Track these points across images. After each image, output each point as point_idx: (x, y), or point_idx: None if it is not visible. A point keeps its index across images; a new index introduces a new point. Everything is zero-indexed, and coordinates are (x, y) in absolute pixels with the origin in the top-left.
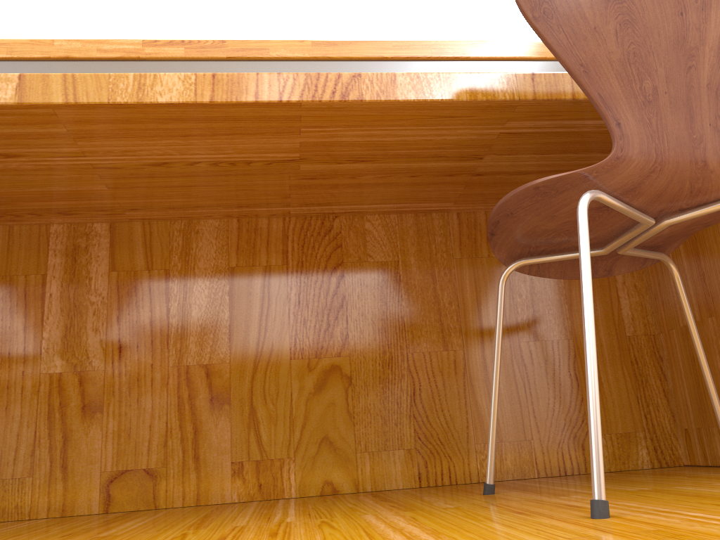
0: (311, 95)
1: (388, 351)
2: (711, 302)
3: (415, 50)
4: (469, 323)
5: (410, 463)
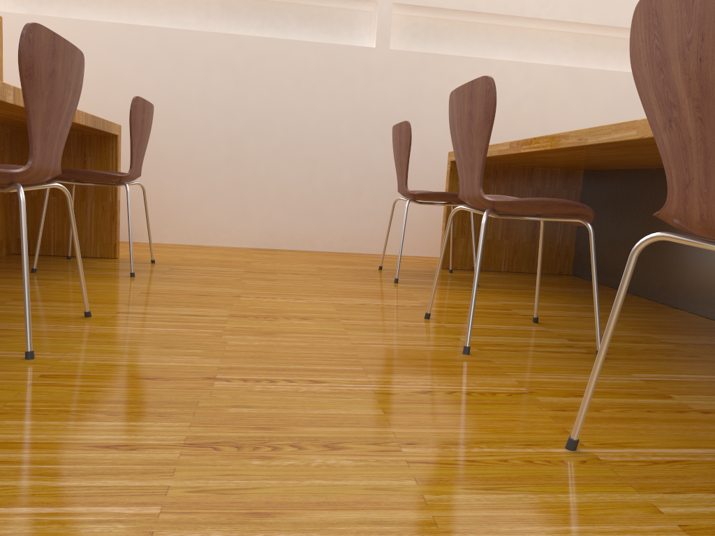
0: None
1: None
2: (56, 191)
3: None
4: None
5: None
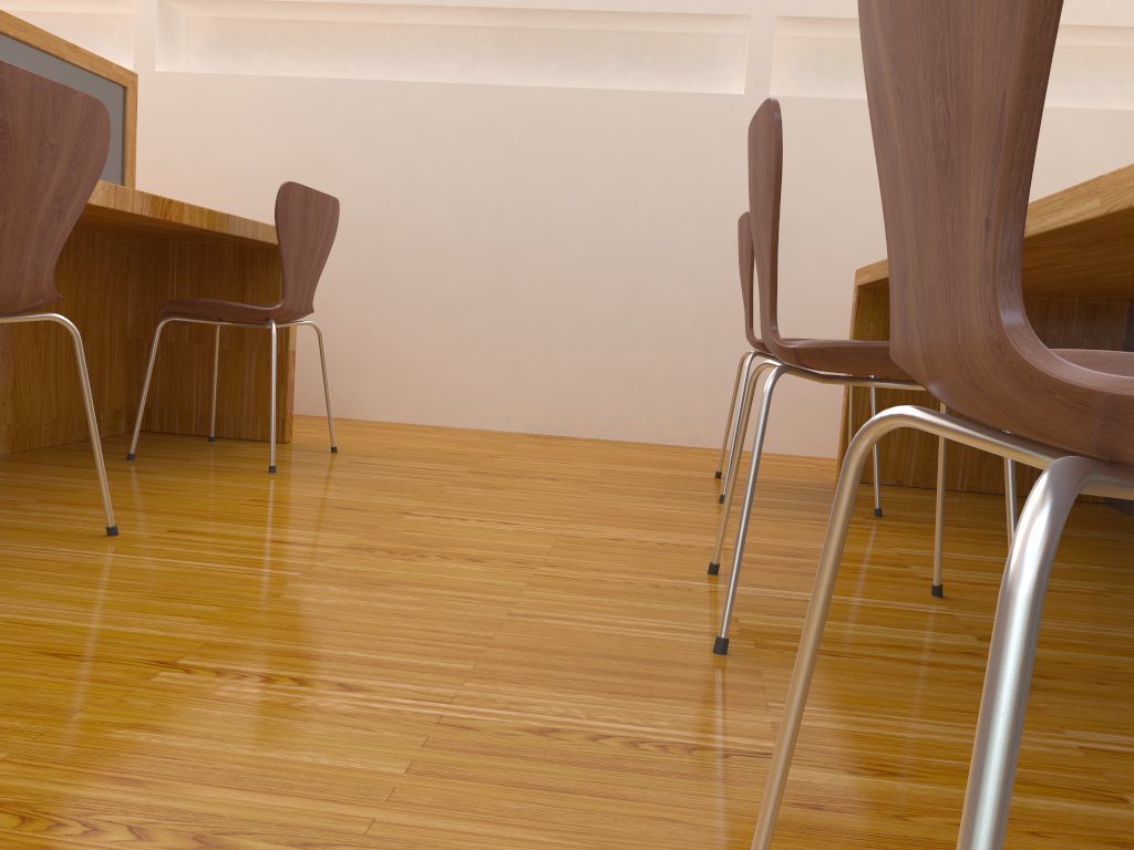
0: (153, 213)
1: (3, 343)
2: (202, 335)
3: (31, 36)
4: (51, 323)
5: (9, 434)
